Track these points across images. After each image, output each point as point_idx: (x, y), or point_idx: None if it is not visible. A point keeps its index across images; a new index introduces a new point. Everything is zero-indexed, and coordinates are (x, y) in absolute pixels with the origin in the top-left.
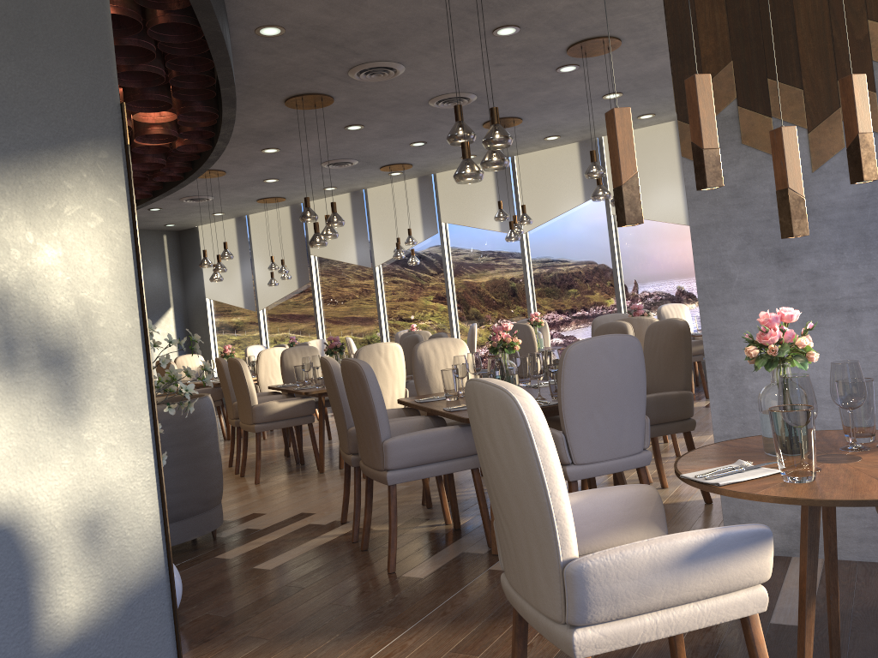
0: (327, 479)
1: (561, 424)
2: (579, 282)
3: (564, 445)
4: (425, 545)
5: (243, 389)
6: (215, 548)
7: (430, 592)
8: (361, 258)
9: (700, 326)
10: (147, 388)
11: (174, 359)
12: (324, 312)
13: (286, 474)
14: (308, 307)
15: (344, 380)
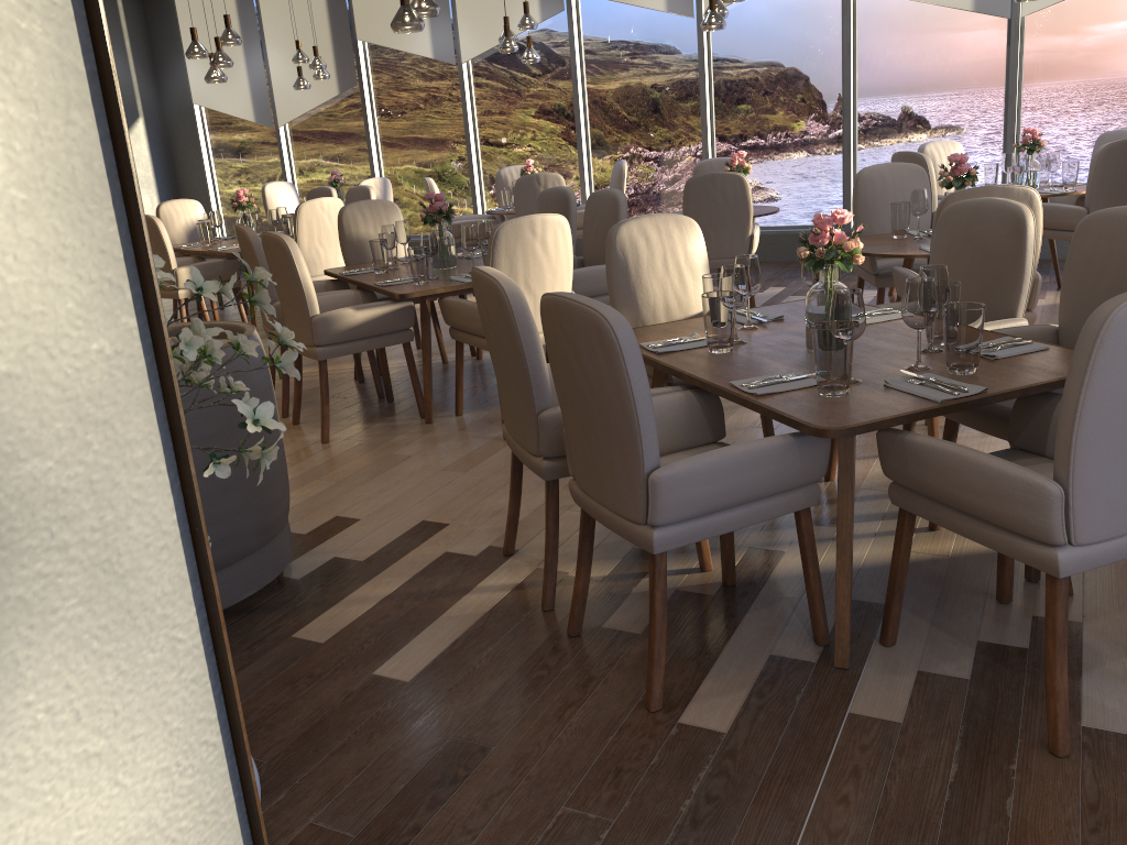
0: (442, 438)
1: (1056, 466)
2: (786, 99)
3: (1063, 510)
4: (688, 628)
5: (294, 288)
6: (288, 610)
7: (762, 782)
8: (439, 48)
9: (990, 181)
10: (184, 537)
11: (152, 198)
12: (381, 133)
13: (369, 422)
14: (355, 124)
15: (551, 336)
